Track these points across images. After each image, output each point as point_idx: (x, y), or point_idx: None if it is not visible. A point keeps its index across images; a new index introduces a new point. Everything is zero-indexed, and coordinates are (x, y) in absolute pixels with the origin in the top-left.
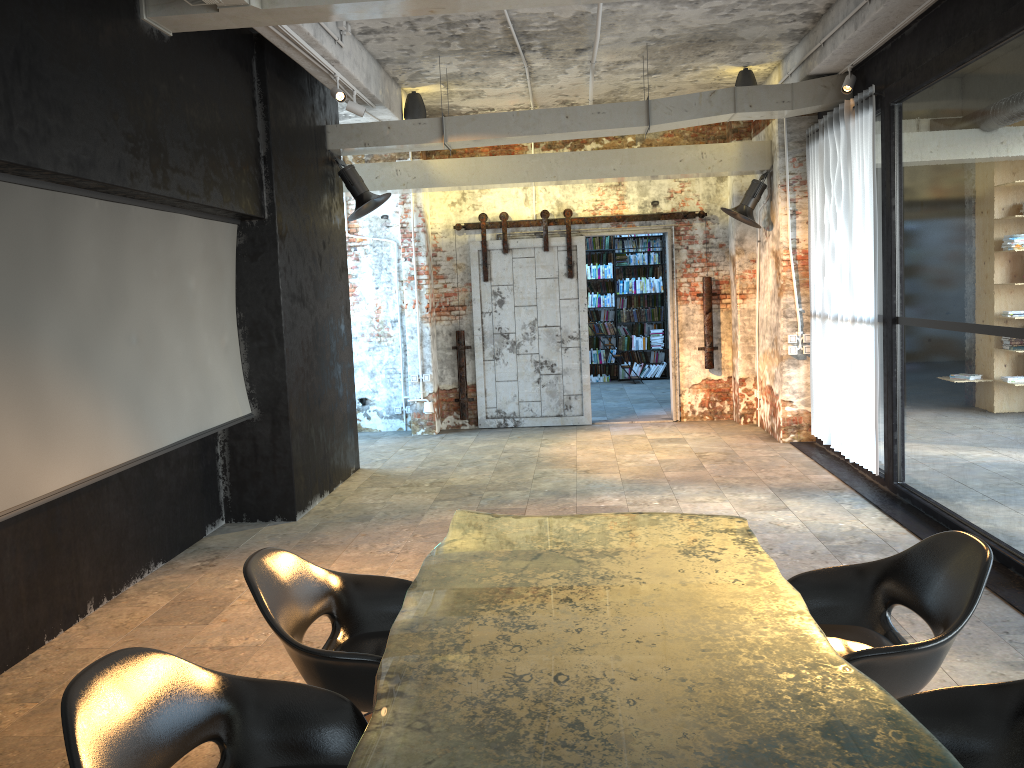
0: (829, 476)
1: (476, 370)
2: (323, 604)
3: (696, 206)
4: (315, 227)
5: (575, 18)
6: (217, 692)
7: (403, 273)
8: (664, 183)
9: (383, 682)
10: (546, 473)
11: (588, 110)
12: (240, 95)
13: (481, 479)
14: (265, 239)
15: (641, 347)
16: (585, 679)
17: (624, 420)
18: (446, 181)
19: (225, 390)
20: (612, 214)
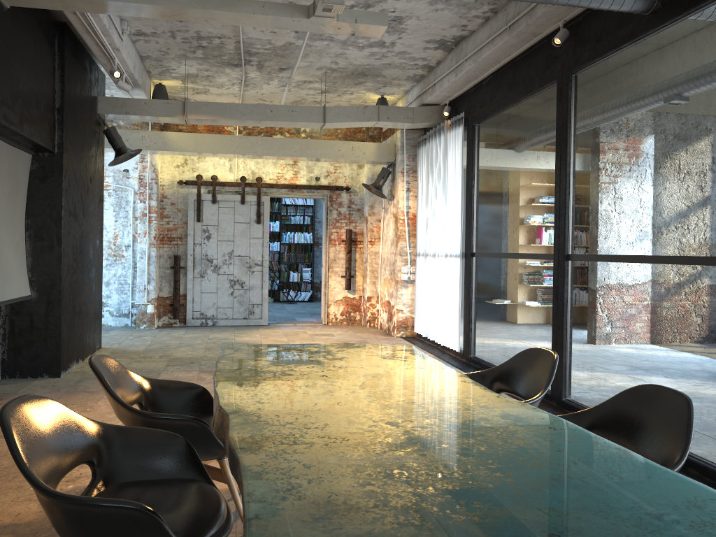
0: (429, 354)
1: (187, 284)
2: (137, 396)
3: (344, 183)
4: (86, 166)
5: (285, 46)
6: (91, 431)
7: (138, 211)
8: (324, 166)
9: (227, 408)
10: None
11: (285, 108)
12: (46, 61)
13: (197, 354)
14: (53, 167)
15: (296, 279)
16: (356, 403)
17: (290, 323)
18: (178, 147)
19: (14, 275)
20: (289, 183)
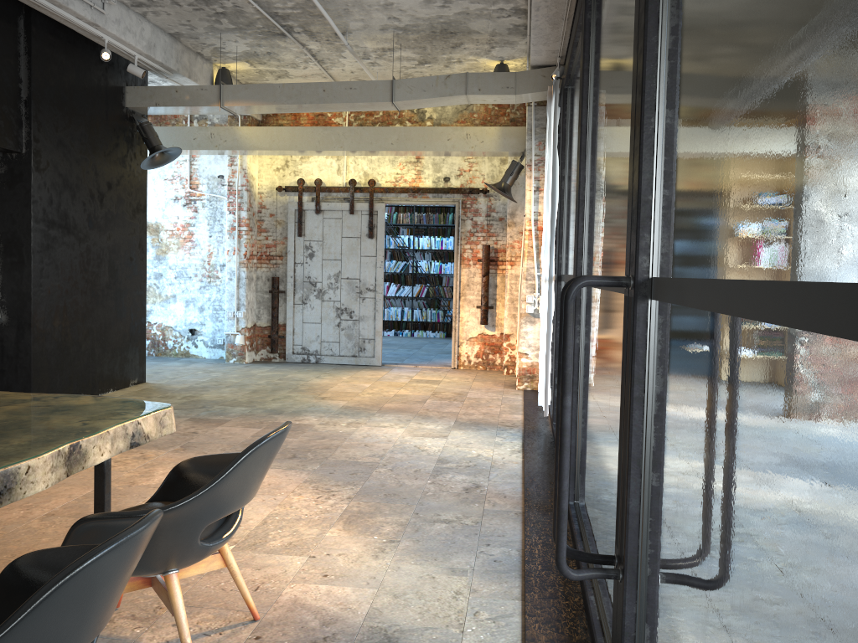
0: (519, 416)
1: (287, 312)
2: None
3: (481, 184)
4: (96, 169)
5: (309, 1)
6: None
7: (227, 224)
8: (455, 162)
9: None
10: (288, 397)
11: (342, 86)
12: None
13: (229, 397)
14: (22, 170)
15: None
16: None
17: (411, 364)
18: (251, 145)
19: None
20: (410, 186)
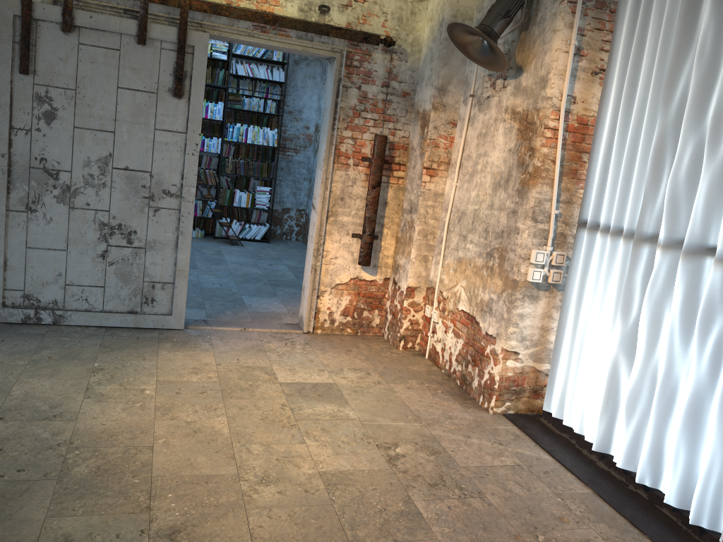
0: None
1: None
2: None
3: (381, 28)
4: None
5: None
6: None
7: None
8: None
9: None
10: None
11: None
12: None
13: None
14: None
15: (244, 204)
16: None
17: (233, 324)
18: None
19: None
20: (258, 10)
